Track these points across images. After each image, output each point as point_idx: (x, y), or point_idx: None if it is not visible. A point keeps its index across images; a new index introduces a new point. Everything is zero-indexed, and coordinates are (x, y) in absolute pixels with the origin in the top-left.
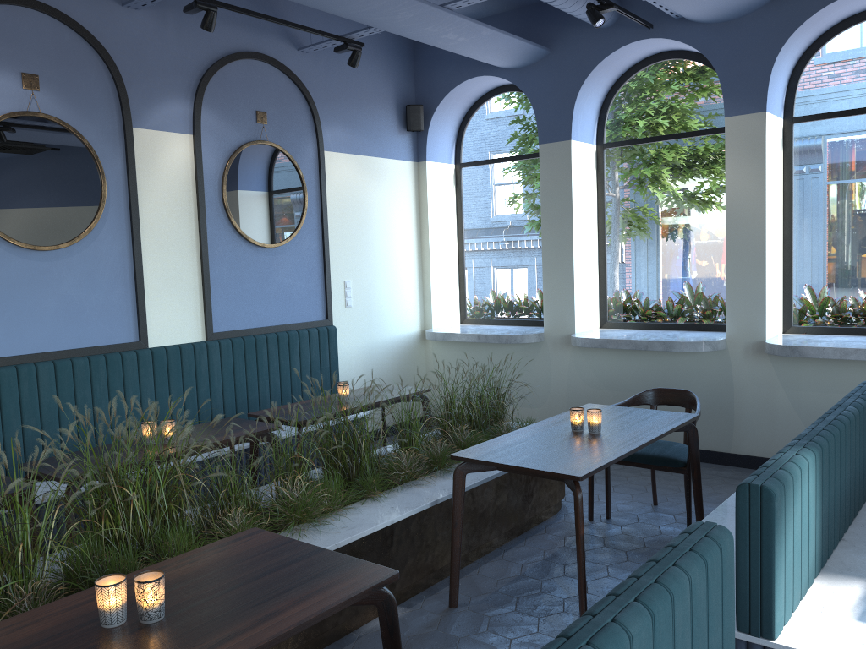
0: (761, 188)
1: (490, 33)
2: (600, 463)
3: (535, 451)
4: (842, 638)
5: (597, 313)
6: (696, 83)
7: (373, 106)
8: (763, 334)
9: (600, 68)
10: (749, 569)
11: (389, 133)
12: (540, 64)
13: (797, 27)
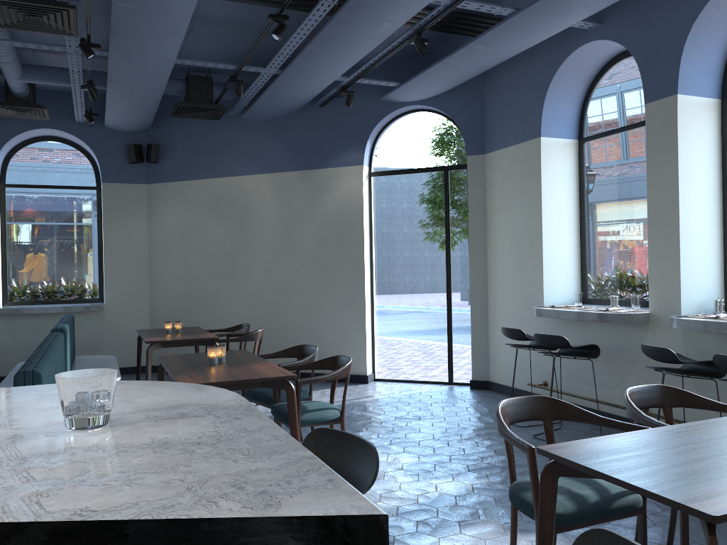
0: None
1: None
2: None
3: None
4: None
5: None
6: None
7: None
8: None
9: None
10: None
11: None
12: None
13: (12, 138)
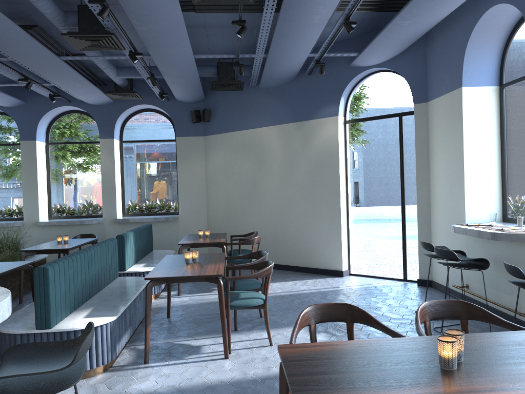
0: (113, 165)
1: (3, 95)
2: (73, 246)
3: (50, 247)
4: (140, 269)
5: (47, 213)
6: (87, 123)
7: None
8: (116, 216)
9: (49, 113)
10: (119, 255)
11: None
12: (21, 107)
13: (123, 112)
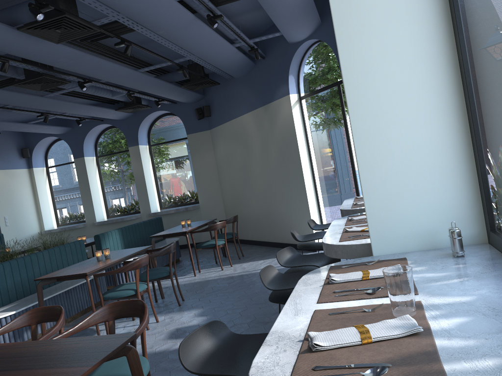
0: (142, 167)
1: (47, 127)
2: None
3: None
4: None
5: (105, 213)
6: (123, 135)
7: (7, 151)
8: (150, 210)
9: (90, 133)
10: None
11: (16, 159)
12: (70, 132)
13: (142, 121)
